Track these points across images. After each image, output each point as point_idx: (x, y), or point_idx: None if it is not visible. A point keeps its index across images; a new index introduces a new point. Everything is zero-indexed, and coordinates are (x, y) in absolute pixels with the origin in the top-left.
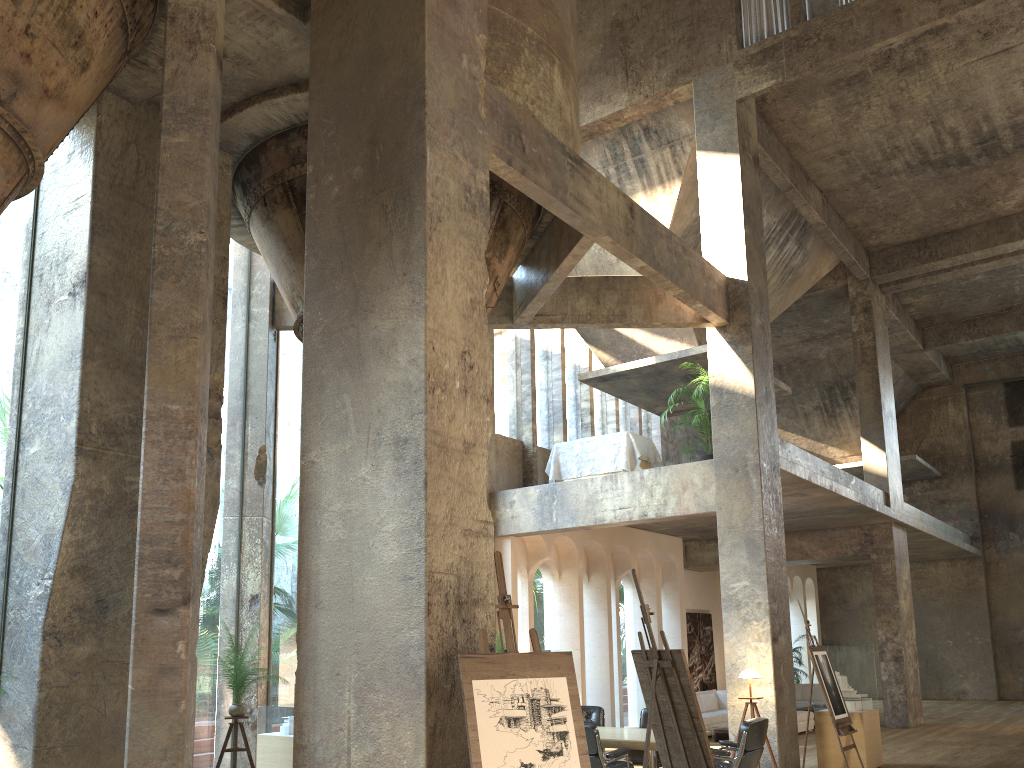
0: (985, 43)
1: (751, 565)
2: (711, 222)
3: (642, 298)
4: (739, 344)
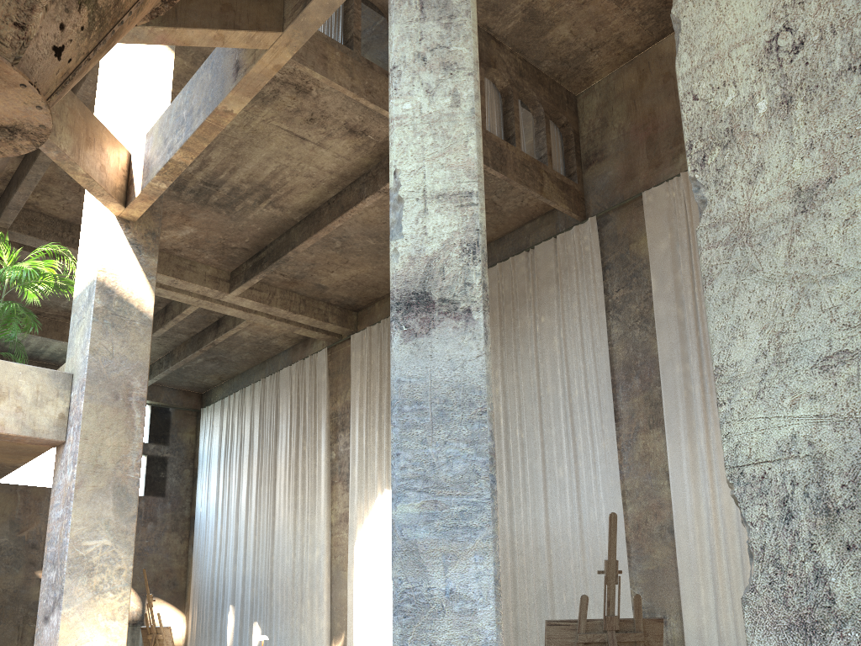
0: (303, 124)
1: (117, 519)
2: (131, 97)
3: (74, 126)
4: (143, 251)
